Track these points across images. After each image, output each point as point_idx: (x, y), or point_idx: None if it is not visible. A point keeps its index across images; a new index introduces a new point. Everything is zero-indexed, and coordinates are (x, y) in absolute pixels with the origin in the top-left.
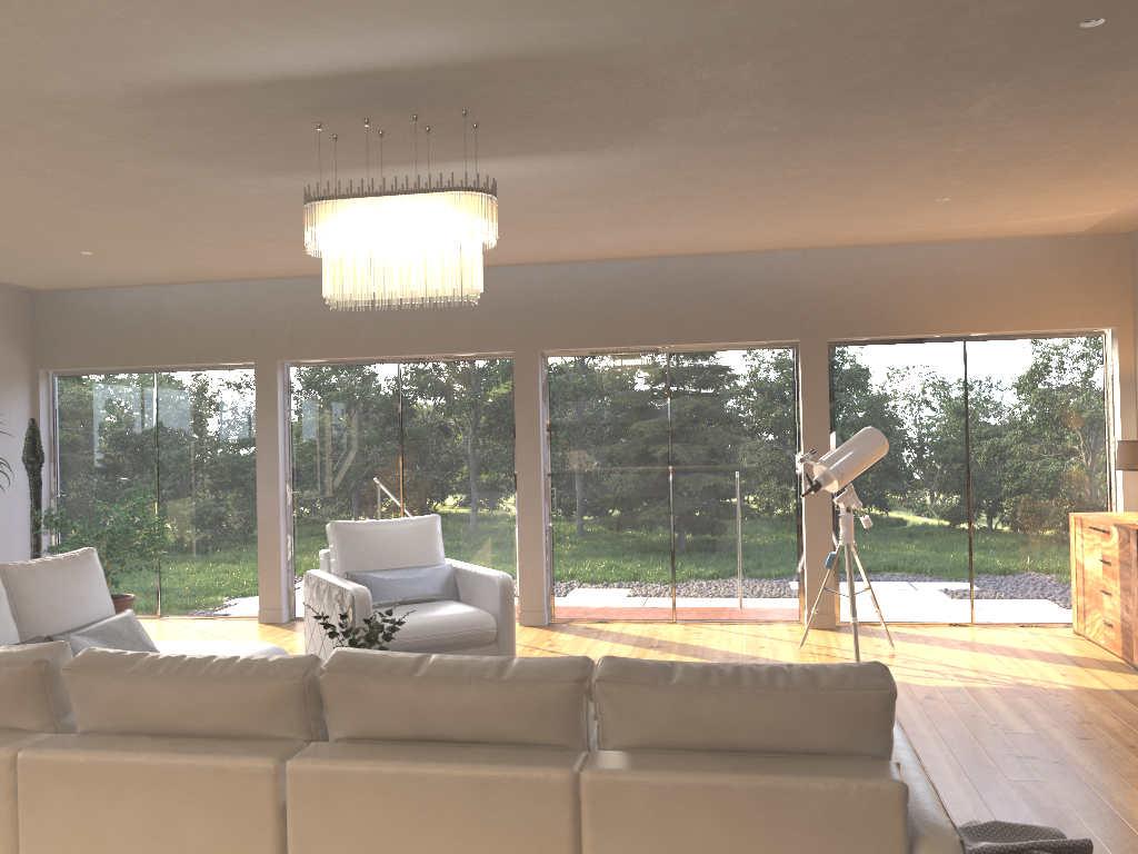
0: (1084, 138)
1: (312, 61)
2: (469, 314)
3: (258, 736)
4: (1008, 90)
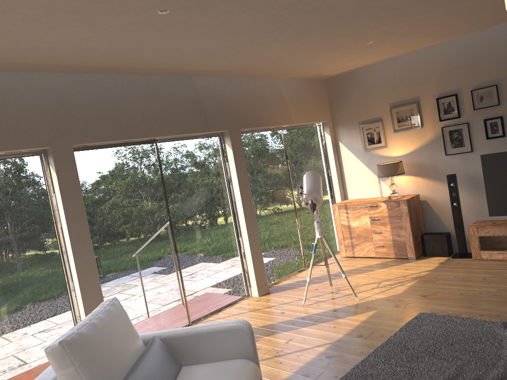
0: (486, 11)
1: None
2: (0, 114)
3: None
4: None
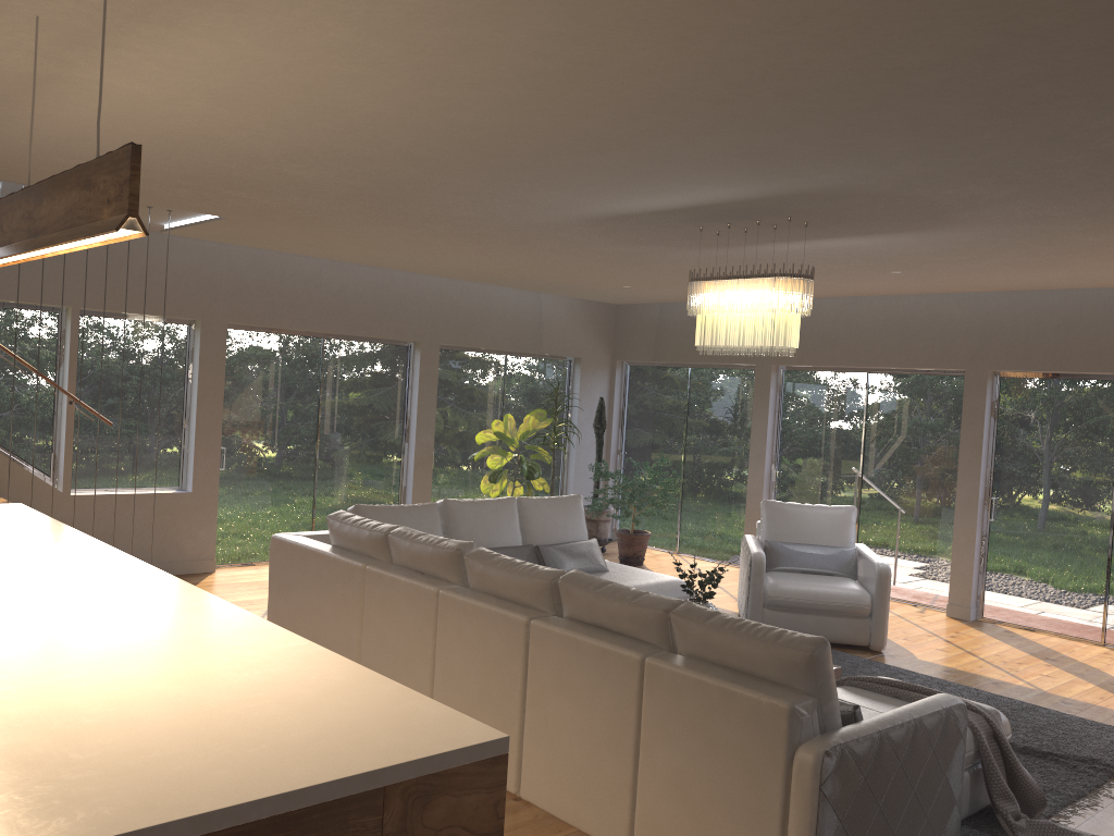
0: None
1: (665, 203)
2: (928, 333)
3: (532, 607)
4: None
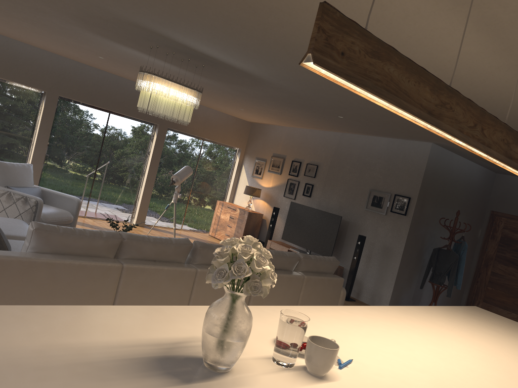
0: (295, 118)
1: (206, 51)
2: (29, 67)
3: None
4: (306, 113)
